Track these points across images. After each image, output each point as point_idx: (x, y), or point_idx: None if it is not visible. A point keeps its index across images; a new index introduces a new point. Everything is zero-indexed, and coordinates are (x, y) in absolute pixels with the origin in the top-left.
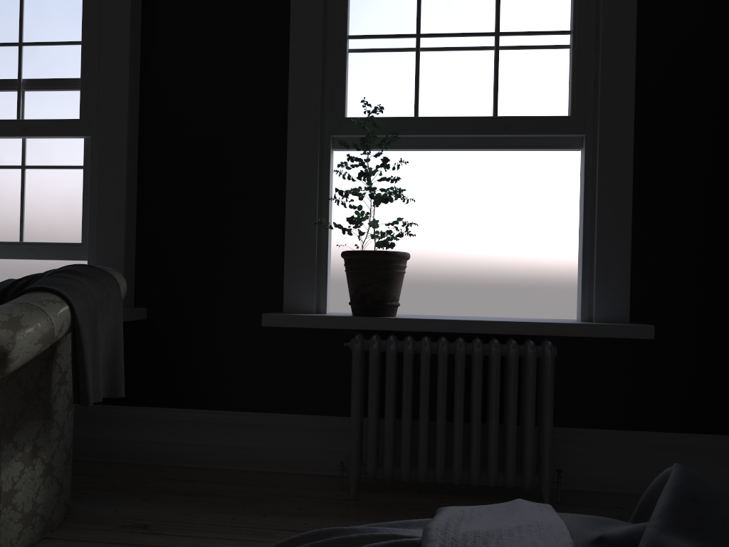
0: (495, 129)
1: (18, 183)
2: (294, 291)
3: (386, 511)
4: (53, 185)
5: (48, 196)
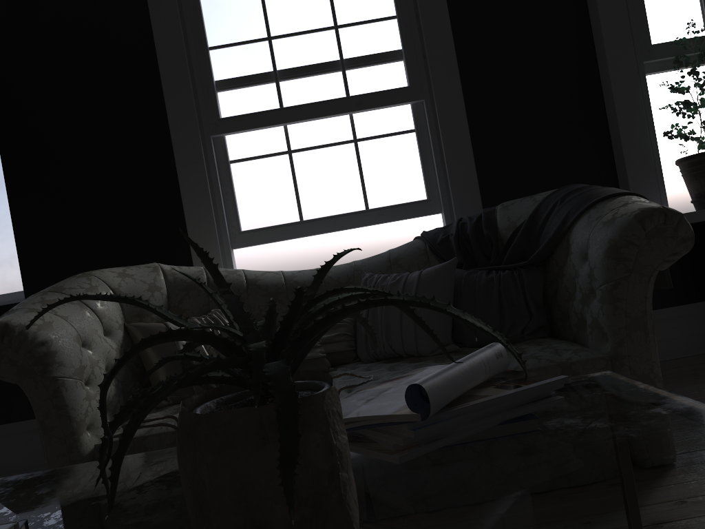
0: None
1: (352, 156)
2: None
3: None
4: (387, 152)
5: (384, 163)
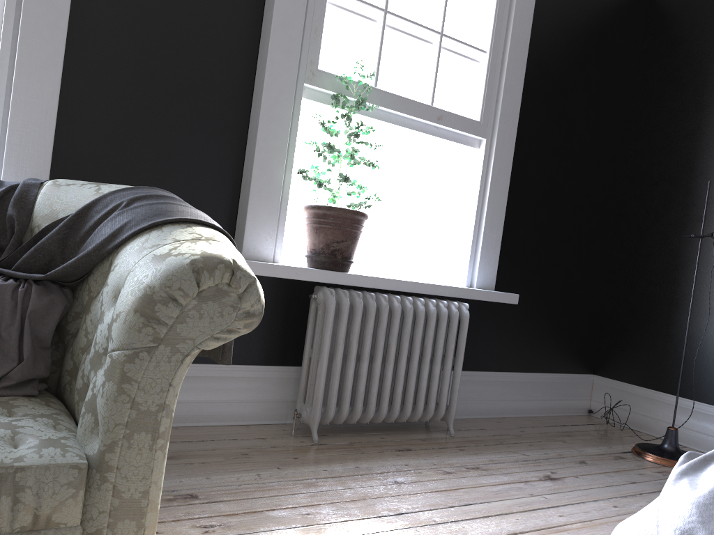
0: (432, 118)
1: None
2: (255, 238)
3: (362, 451)
4: None
5: None
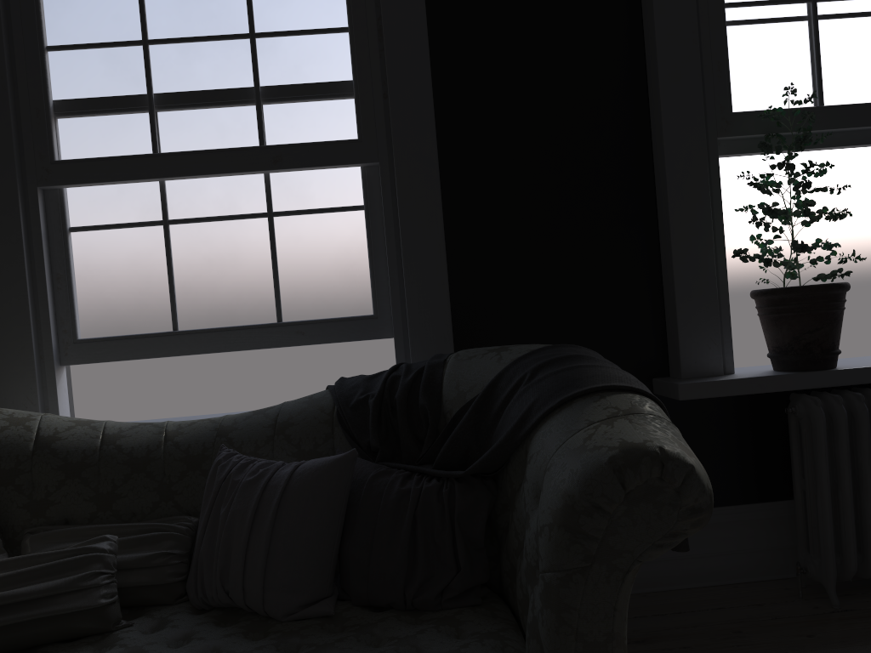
0: None
1: (264, 238)
2: (693, 349)
3: None
4: (318, 237)
5: (312, 254)
